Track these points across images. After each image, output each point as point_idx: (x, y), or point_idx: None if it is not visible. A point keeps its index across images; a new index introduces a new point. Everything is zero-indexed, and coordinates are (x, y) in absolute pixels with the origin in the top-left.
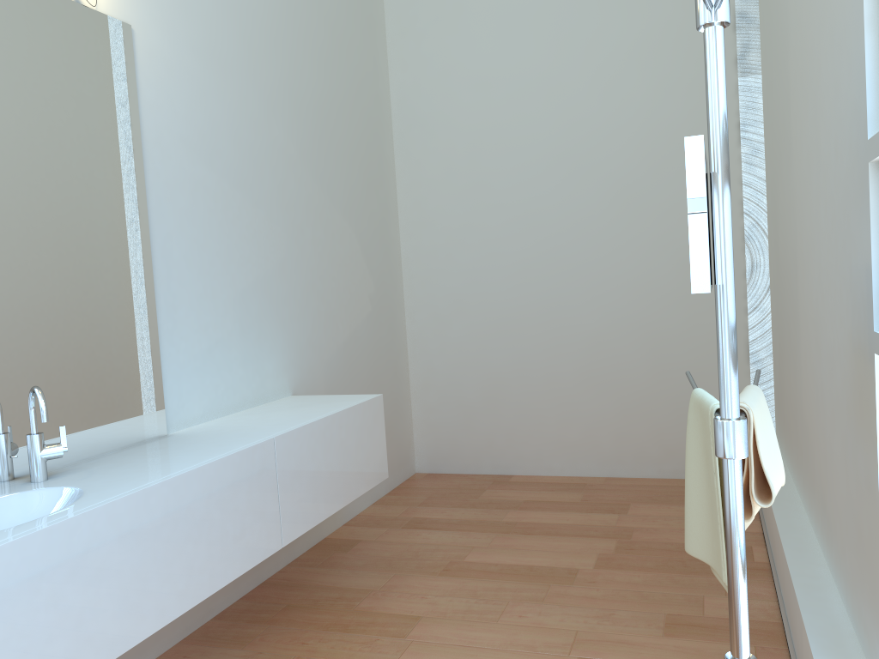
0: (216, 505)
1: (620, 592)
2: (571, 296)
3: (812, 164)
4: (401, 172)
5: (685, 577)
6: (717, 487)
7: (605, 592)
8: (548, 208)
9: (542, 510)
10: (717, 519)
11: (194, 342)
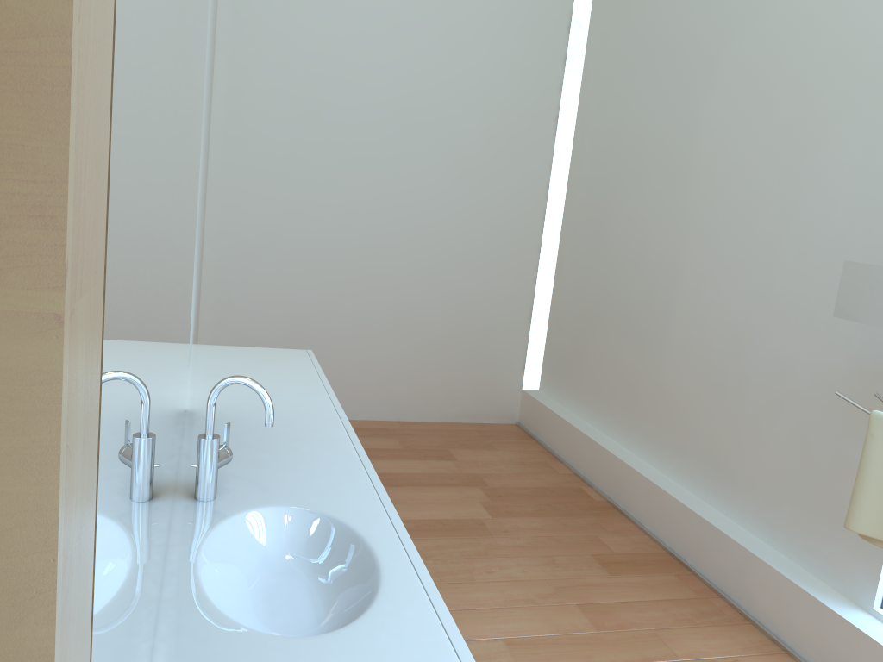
0: None
1: (537, 539)
2: (391, 246)
3: (765, 207)
4: (221, 72)
5: (567, 520)
6: None
7: (526, 540)
8: (382, 154)
9: (380, 458)
10: None
11: None
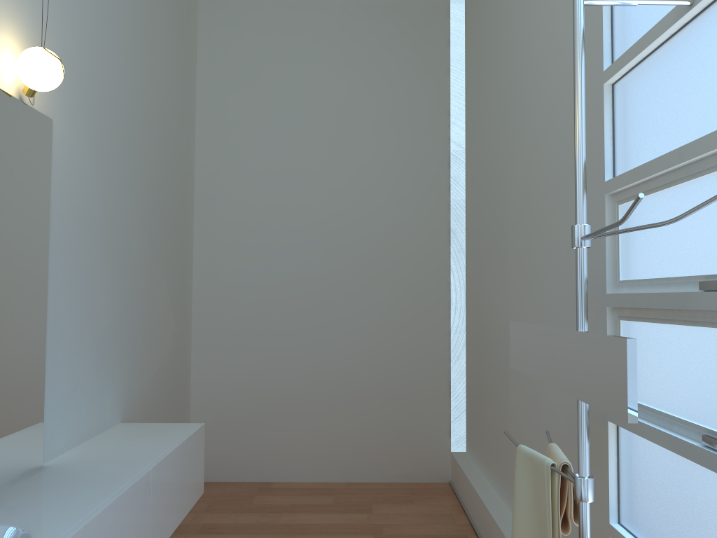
0: (120, 532)
1: None
2: (327, 341)
3: (535, 283)
4: (198, 233)
5: None
6: (549, 514)
7: None
8: (314, 274)
9: (308, 512)
10: (546, 534)
11: (65, 382)
